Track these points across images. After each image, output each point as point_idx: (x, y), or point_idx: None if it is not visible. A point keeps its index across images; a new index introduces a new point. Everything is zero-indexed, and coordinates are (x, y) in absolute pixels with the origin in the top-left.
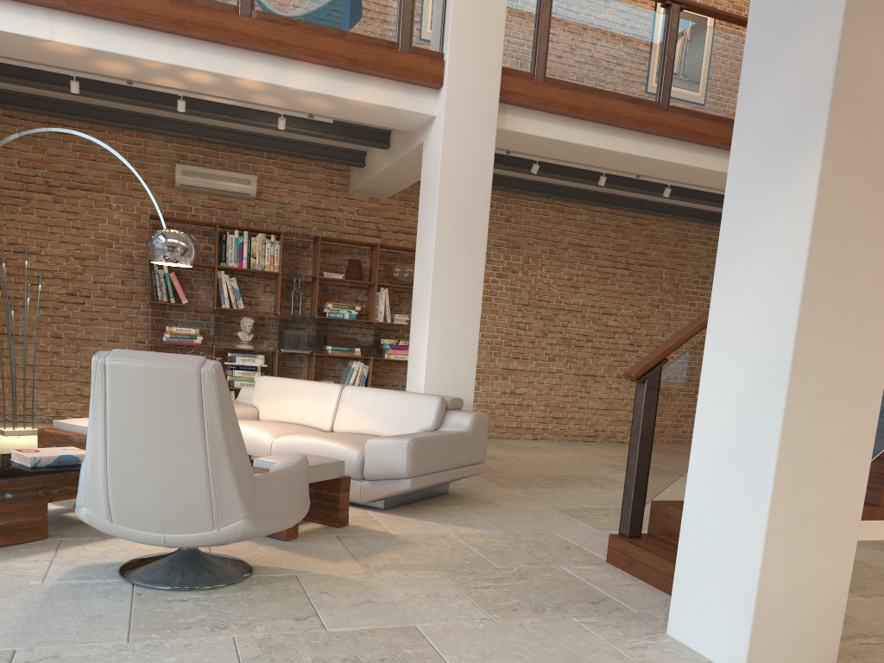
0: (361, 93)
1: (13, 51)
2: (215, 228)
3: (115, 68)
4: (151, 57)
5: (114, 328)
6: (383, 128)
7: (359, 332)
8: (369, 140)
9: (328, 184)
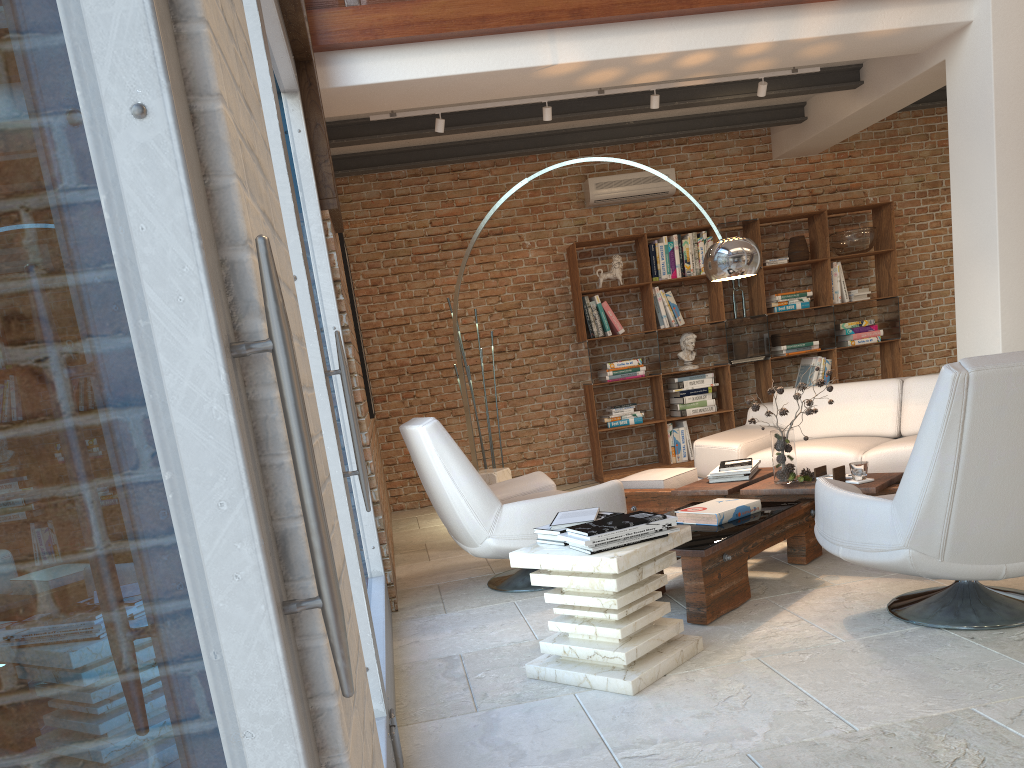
0: (882, 20)
1: (499, 91)
2: (637, 240)
3: (600, 78)
4: (653, 50)
5: (546, 378)
6: (854, 63)
7: (806, 323)
8: (835, 83)
9: (748, 156)
